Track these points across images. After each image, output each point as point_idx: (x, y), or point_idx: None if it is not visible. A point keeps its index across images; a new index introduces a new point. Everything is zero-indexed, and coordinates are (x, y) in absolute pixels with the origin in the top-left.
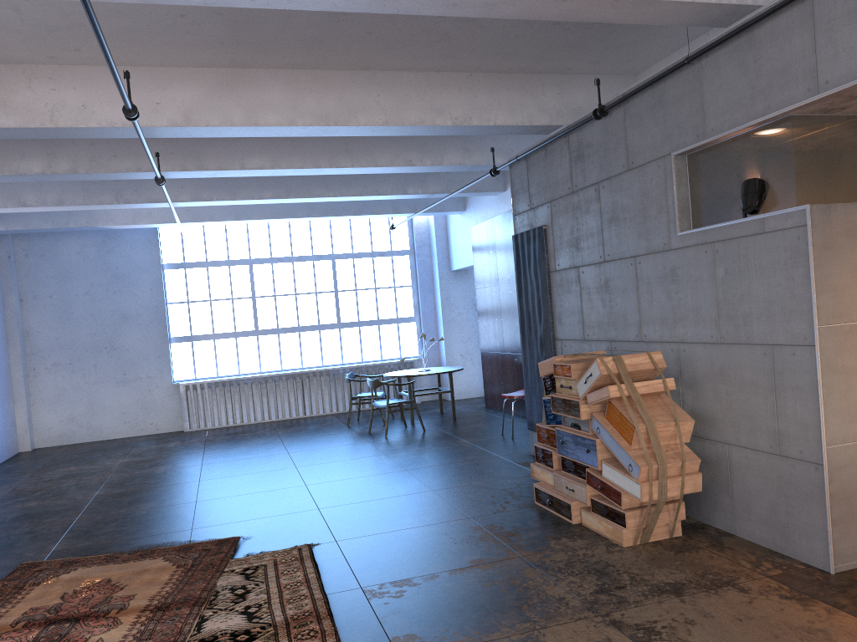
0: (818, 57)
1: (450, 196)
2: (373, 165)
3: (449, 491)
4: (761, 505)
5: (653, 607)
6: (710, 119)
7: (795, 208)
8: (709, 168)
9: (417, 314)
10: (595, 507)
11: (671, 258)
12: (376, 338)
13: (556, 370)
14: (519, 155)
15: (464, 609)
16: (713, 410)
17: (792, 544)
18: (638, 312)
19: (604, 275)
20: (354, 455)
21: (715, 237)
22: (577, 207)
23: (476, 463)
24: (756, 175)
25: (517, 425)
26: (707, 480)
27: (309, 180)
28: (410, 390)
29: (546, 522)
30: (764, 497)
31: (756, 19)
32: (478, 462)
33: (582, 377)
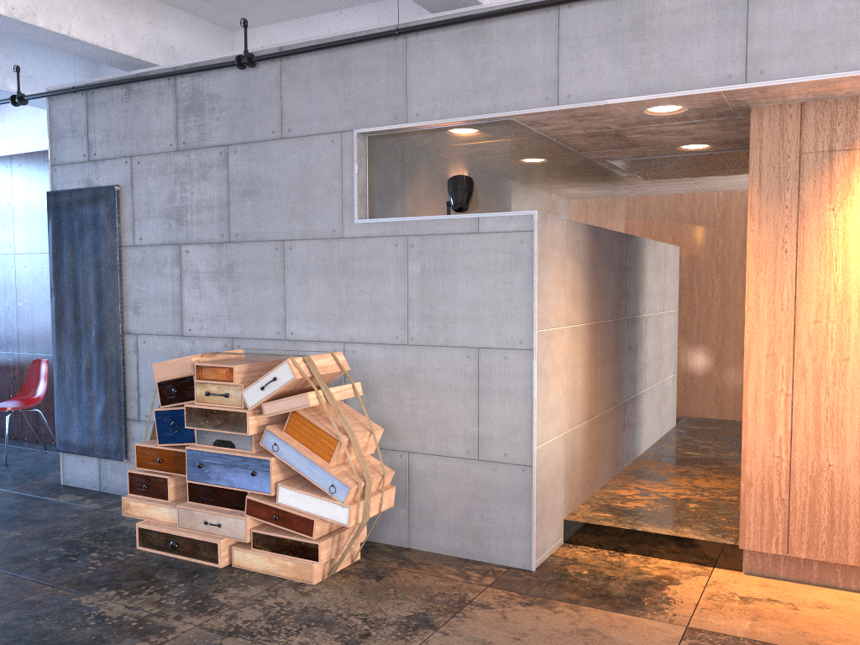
0: (562, 69)
1: None
2: None
3: None
4: (449, 513)
5: None
6: (415, 103)
7: (521, 212)
8: (399, 155)
9: None
10: (261, 542)
11: (343, 248)
12: None
13: (201, 373)
14: (41, 86)
15: None
16: (391, 417)
17: (487, 548)
18: (283, 305)
19: (228, 258)
20: None
21: (410, 231)
22: (184, 170)
23: None
24: (462, 173)
25: None
26: None
27: None
28: None
29: (183, 572)
30: (454, 504)
31: (500, 12)
32: None
33: (257, 382)
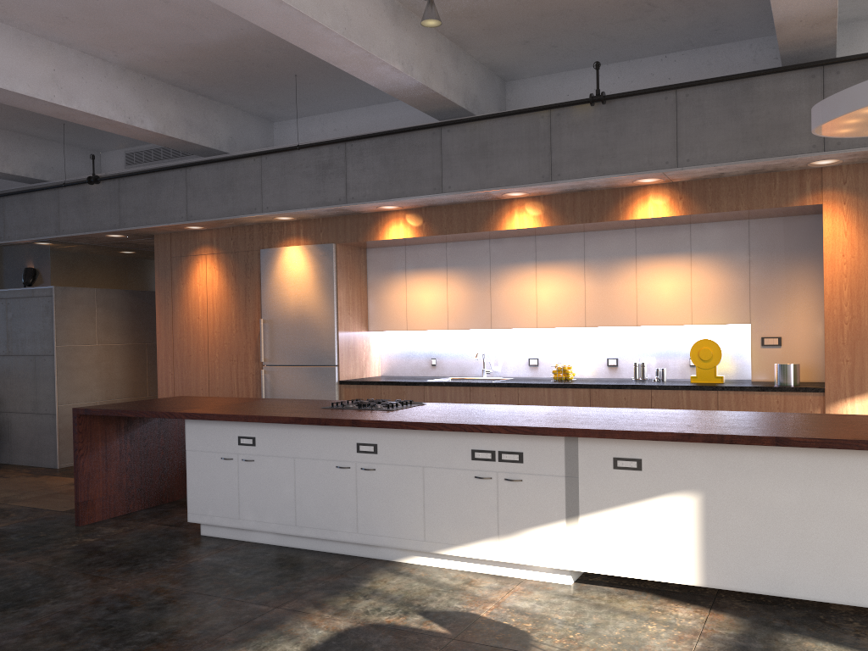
0: (60, 218)
1: None
2: None
3: None
4: (26, 443)
5: None
6: (8, 231)
7: (48, 287)
8: (8, 256)
9: None
10: None
11: None
12: None
13: None
14: None
15: None
16: (2, 394)
17: (41, 459)
18: None
19: None
20: None
21: (8, 296)
22: None
23: None
24: (32, 266)
25: None
26: None
27: None
28: None
29: None
30: (28, 438)
31: (32, 190)
32: None
33: None
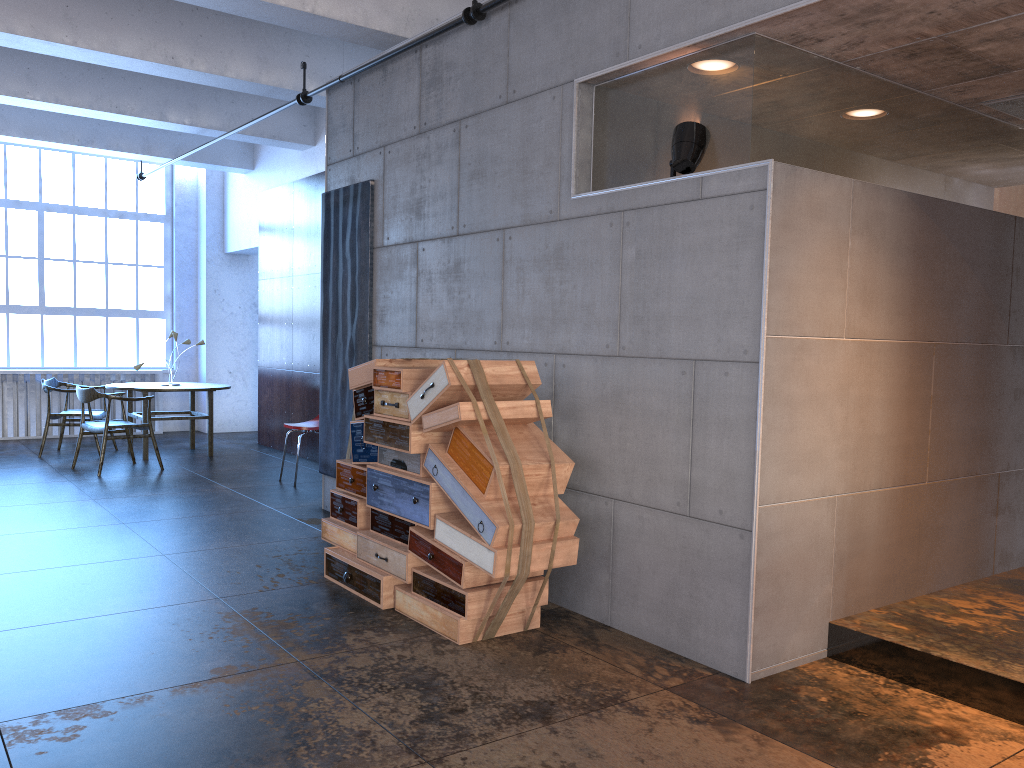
0: None
1: (234, 132)
2: (111, 50)
3: (189, 557)
4: (654, 586)
5: (511, 743)
6: (638, 32)
7: (752, 164)
8: (626, 107)
9: (168, 308)
10: (419, 585)
11: (559, 233)
12: (101, 336)
13: (377, 379)
14: None
15: (192, 760)
16: (598, 451)
17: (695, 641)
18: (500, 309)
19: (456, 255)
20: (40, 498)
21: (627, 204)
22: (424, 155)
23: (238, 517)
24: (694, 120)
25: (303, 469)
26: (579, 549)
27: (1, 67)
28: (146, 411)
29: (342, 607)
30: (660, 575)
31: None
32: (240, 516)
33: (419, 389)
